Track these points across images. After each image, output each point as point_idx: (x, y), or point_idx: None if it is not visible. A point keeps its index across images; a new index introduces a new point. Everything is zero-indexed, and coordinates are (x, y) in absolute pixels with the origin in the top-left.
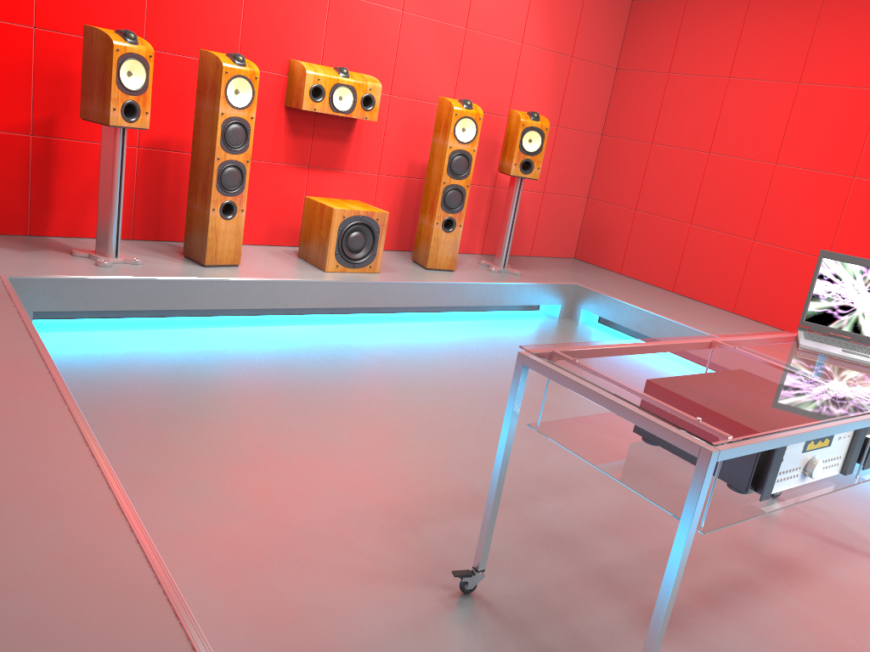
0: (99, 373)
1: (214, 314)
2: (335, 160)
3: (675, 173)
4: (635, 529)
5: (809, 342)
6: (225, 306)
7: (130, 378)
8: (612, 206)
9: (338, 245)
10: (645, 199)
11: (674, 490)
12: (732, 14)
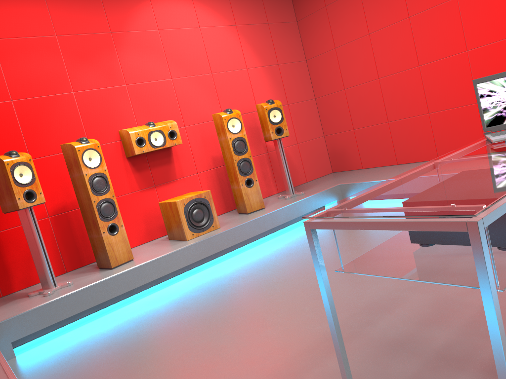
0: (61, 364)
1: (130, 295)
2: (169, 176)
3: (365, 99)
4: (448, 313)
5: (497, 137)
6: (133, 287)
7: (81, 358)
8: (339, 134)
9: (188, 222)
10: (356, 121)
11: (461, 269)
12: (354, 1)
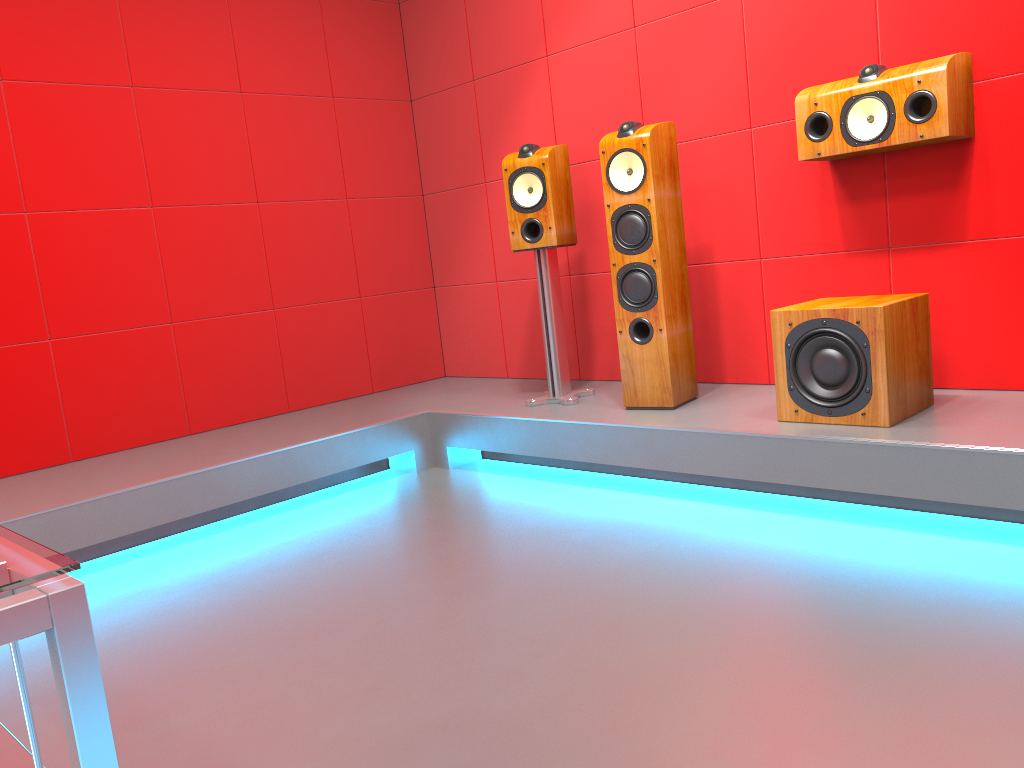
0: (379, 504)
1: (639, 474)
2: (940, 227)
3: None
4: None
5: None
6: (597, 460)
7: (379, 513)
8: None
9: (790, 374)
10: None
11: None
12: None
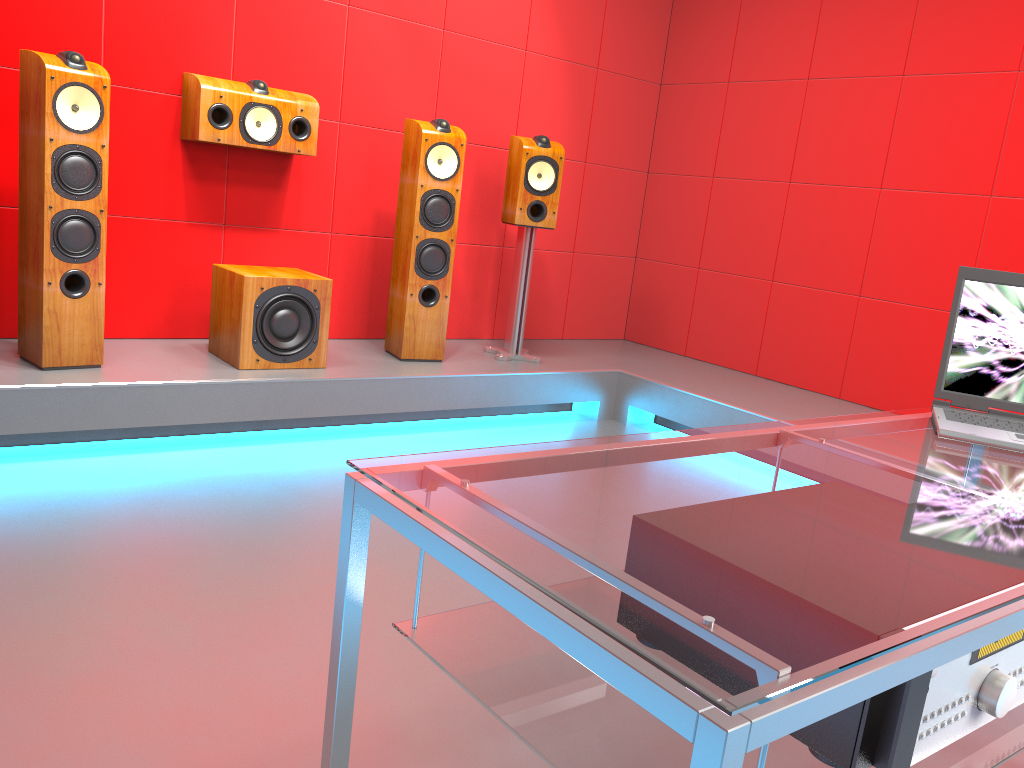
0: None
1: (63, 440)
2: (264, 215)
3: (746, 214)
4: None
5: (955, 425)
6: (68, 427)
7: None
8: (667, 266)
9: (257, 330)
10: (710, 253)
11: None
12: None
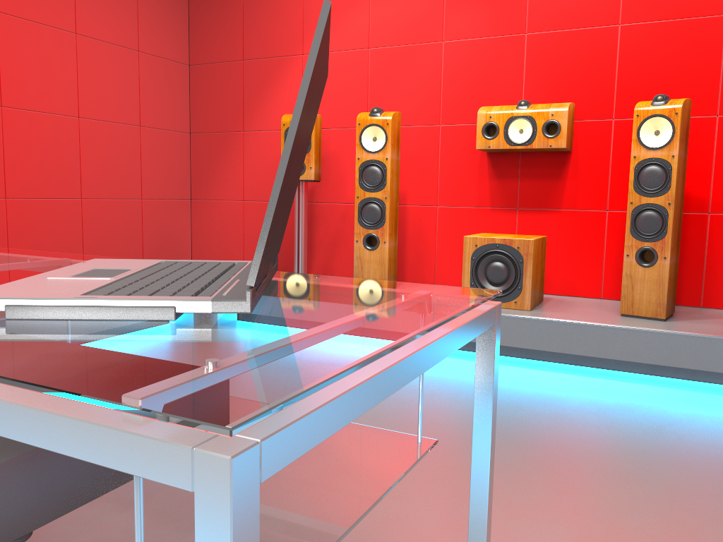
0: None
1: None
2: (548, 199)
3: None
4: None
5: (132, 261)
6: None
7: None
8: None
9: (473, 276)
10: None
11: None
12: None
